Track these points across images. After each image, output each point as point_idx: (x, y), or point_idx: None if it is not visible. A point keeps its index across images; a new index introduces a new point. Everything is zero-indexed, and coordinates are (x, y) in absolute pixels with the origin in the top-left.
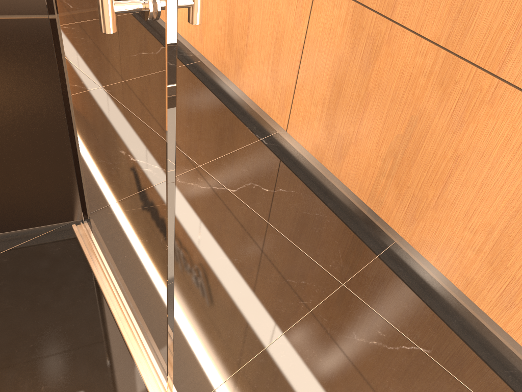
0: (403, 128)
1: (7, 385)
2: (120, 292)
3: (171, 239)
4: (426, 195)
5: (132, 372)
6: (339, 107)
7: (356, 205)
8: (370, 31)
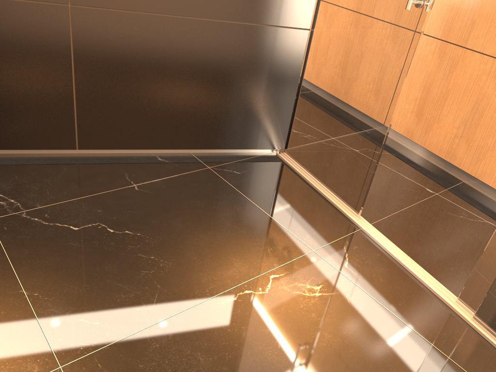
0: (472, 106)
1: (274, 204)
2: (319, 176)
3: (398, 102)
4: (486, 143)
5: (334, 209)
6: (427, 102)
7: (434, 164)
8: (451, 55)
